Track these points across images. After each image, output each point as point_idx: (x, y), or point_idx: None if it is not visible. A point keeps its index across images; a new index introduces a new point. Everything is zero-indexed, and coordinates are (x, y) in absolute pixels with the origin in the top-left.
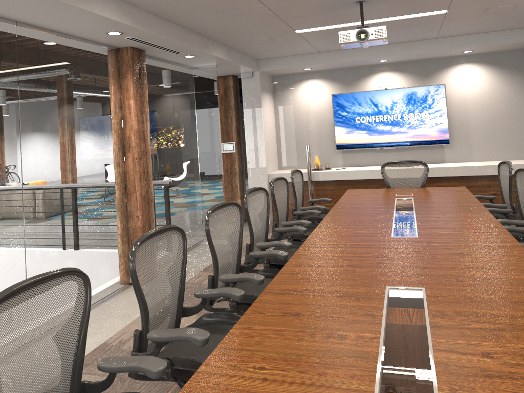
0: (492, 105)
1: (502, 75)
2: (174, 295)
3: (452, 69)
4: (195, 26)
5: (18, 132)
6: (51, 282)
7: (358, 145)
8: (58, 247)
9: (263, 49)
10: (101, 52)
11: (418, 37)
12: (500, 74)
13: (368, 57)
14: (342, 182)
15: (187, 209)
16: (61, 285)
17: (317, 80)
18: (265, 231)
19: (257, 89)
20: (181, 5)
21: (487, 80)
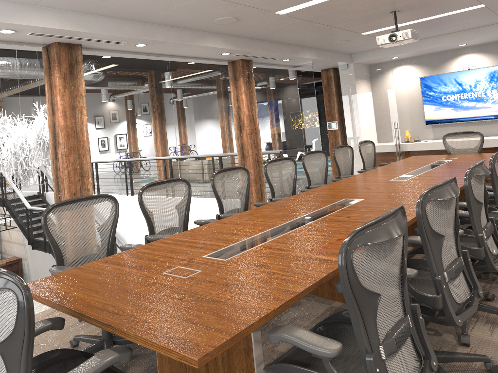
0: None
1: None
2: (241, 203)
3: None
4: (282, 41)
5: (173, 119)
6: (172, 182)
7: (446, 120)
8: (199, 187)
9: (348, 47)
10: (221, 65)
11: (484, 23)
12: None
13: (444, 43)
14: (428, 152)
15: None
16: (177, 185)
17: (407, 65)
18: (324, 180)
19: (352, 78)
20: (264, 32)
21: None
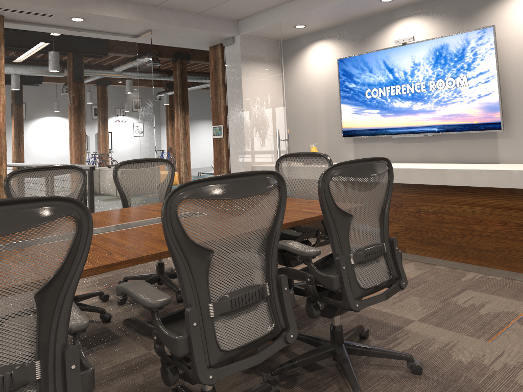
0: None
1: None
2: None
3: None
4: None
5: None
6: None
7: (369, 131)
8: None
9: (199, 4)
10: None
11: None
12: None
13: None
14: None
15: (106, 200)
16: None
17: (325, 41)
18: None
19: (237, 58)
20: None
21: None
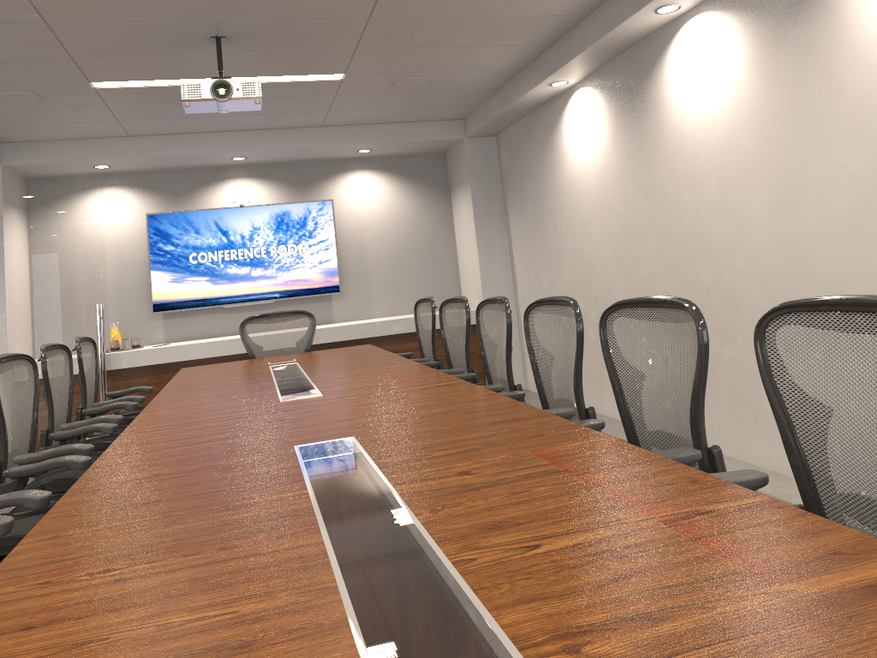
0: (397, 232)
1: (410, 189)
2: None
3: (342, 177)
4: None
5: None
6: None
7: (194, 302)
8: None
9: (16, 119)
10: None
11: (296, 120)
12: (407, 188)
13: (215, 149)
14: (164, 369)
15: None
16: None
17: (119, 188)
18: (30, 439)
19: None
20: None
21: (391, 195)
